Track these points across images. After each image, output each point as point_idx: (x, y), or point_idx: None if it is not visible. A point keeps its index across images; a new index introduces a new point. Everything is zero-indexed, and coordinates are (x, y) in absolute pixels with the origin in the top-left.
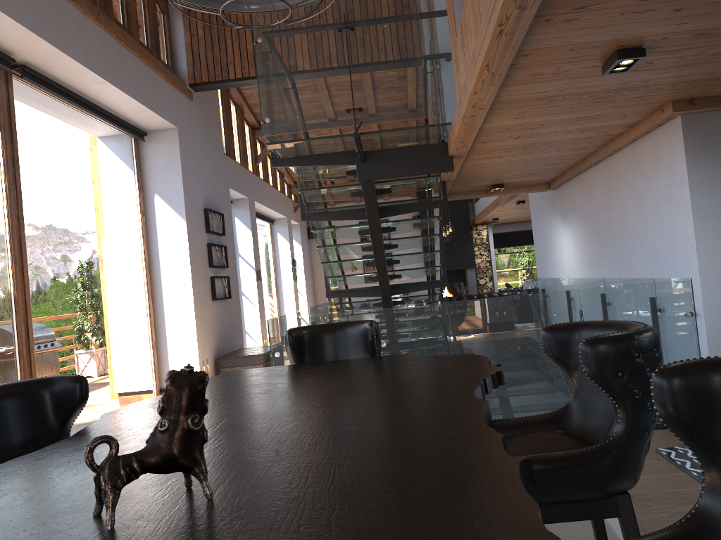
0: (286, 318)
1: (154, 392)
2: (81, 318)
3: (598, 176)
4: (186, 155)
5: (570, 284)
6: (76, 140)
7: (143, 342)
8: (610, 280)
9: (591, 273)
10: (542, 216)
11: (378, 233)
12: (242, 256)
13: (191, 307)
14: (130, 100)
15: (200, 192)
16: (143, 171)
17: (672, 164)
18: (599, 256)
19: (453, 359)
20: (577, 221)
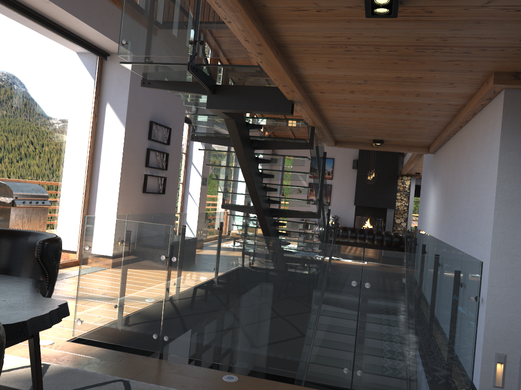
0: (100, 218)
1: (77, 254)
2: (5, 185)
3: (454, 145)
4: (138, 76)
5: (427, 239)
6: (32, 47)
7: (74, 213)
8: (443, 244)
9: (438, 234)
10: (426, 176)
11: (245, 161)
12: (194, 164)
13: (116, 194)
14: (80, 22)
15: (148, 107)
16: (103, 83)
17: (492, 140)
18: (444, 220)
19: (16, 305)
20: (439, 185)
